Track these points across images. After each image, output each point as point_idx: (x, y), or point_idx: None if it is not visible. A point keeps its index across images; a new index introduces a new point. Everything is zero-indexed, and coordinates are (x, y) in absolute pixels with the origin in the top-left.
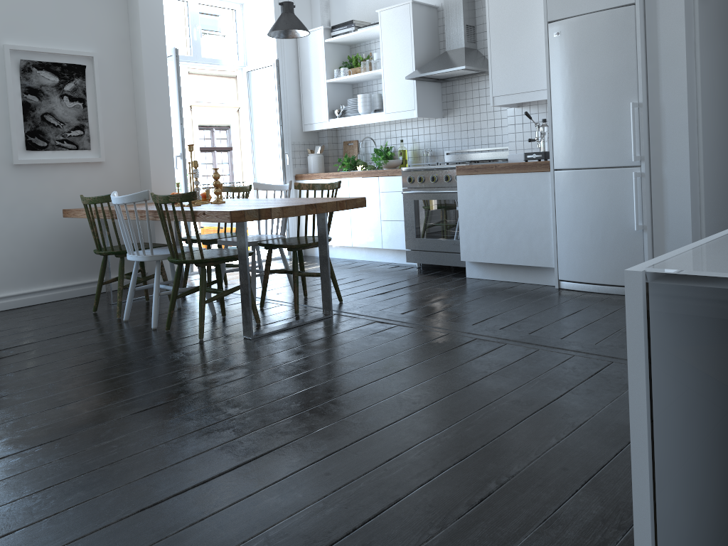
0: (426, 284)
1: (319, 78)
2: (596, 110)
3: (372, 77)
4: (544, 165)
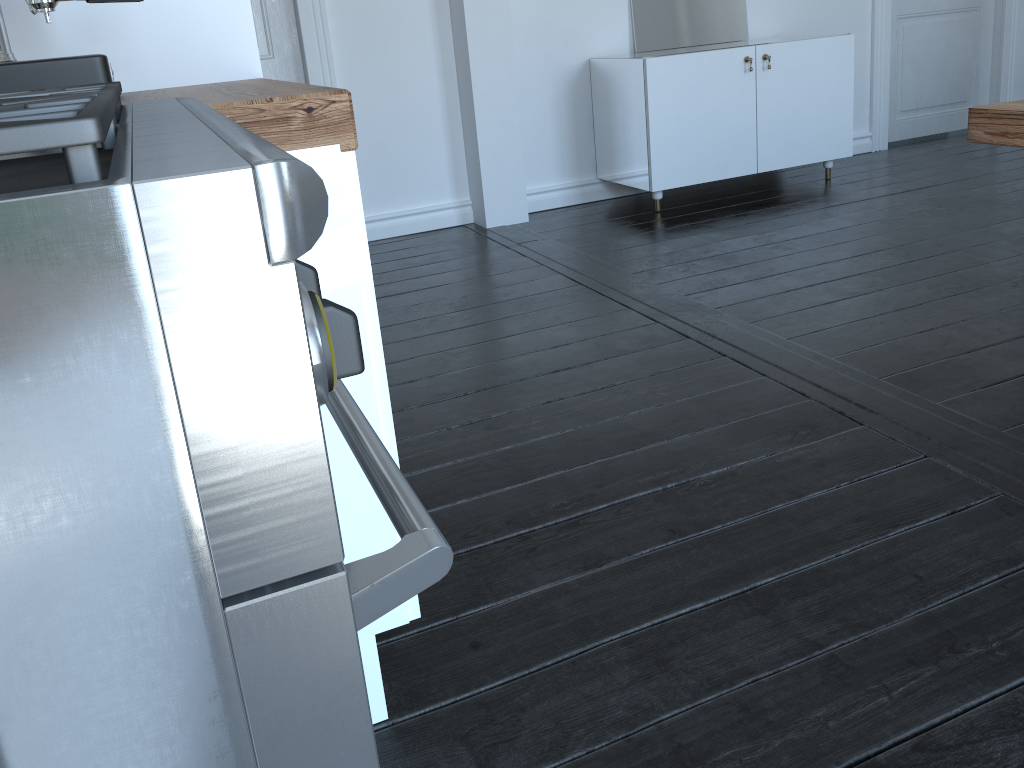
0: (647, 679)
1: None
2: None
3: None
4: None
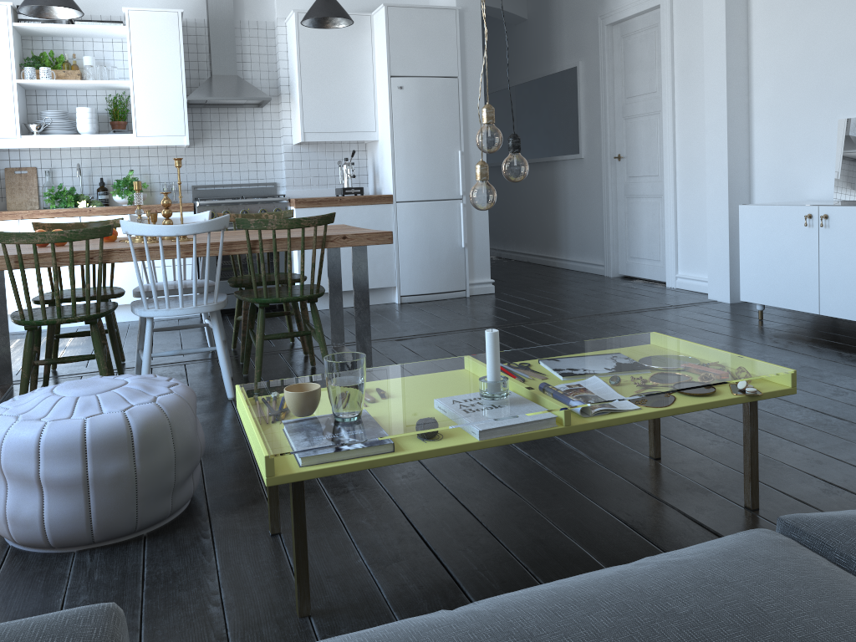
0: (292, 321)
1: (0, 75)
2: (433, 154)
3: (84, 87)
4: (388, 198)
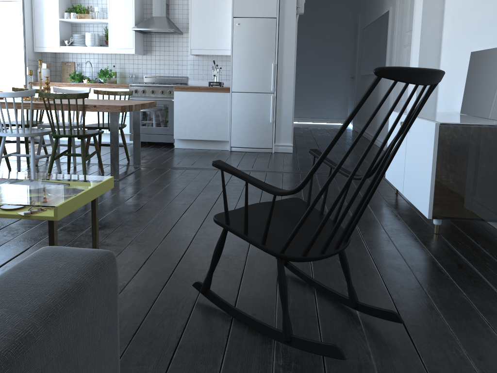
0: (159, 152)
1: (52, 16)
2: (256, 65)
3: (93, 22)
4: (227, 89)
